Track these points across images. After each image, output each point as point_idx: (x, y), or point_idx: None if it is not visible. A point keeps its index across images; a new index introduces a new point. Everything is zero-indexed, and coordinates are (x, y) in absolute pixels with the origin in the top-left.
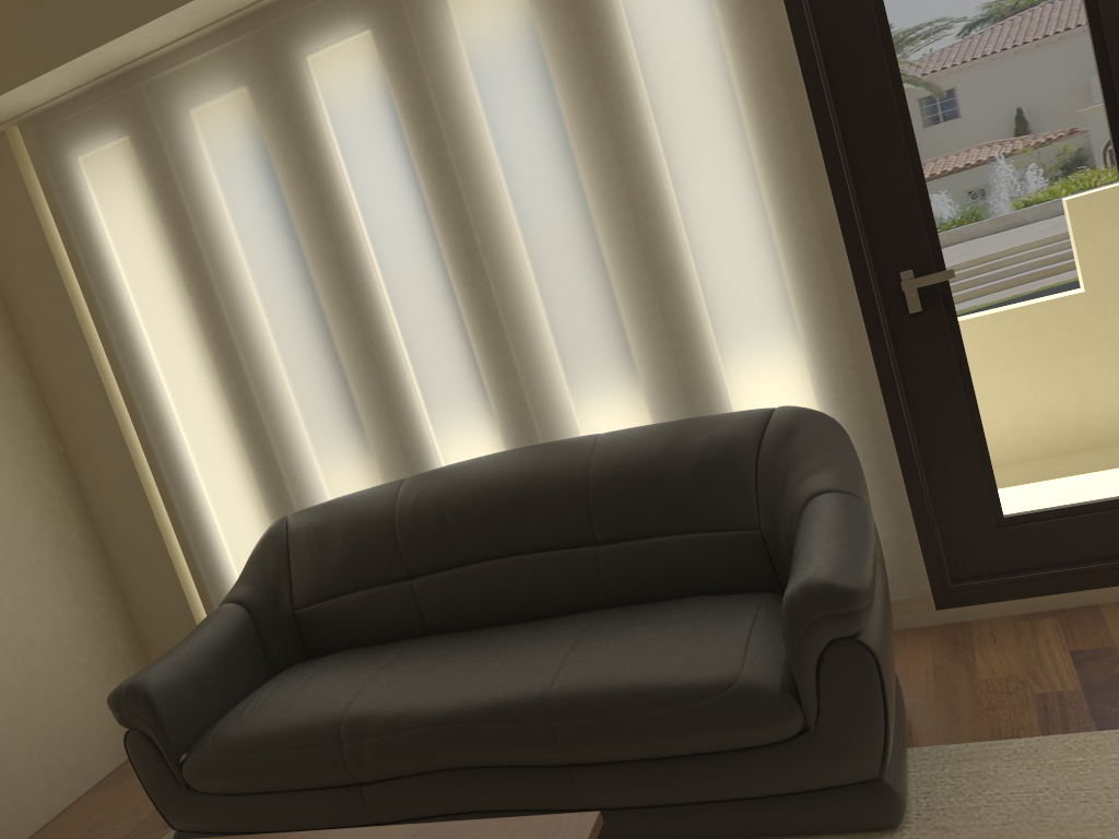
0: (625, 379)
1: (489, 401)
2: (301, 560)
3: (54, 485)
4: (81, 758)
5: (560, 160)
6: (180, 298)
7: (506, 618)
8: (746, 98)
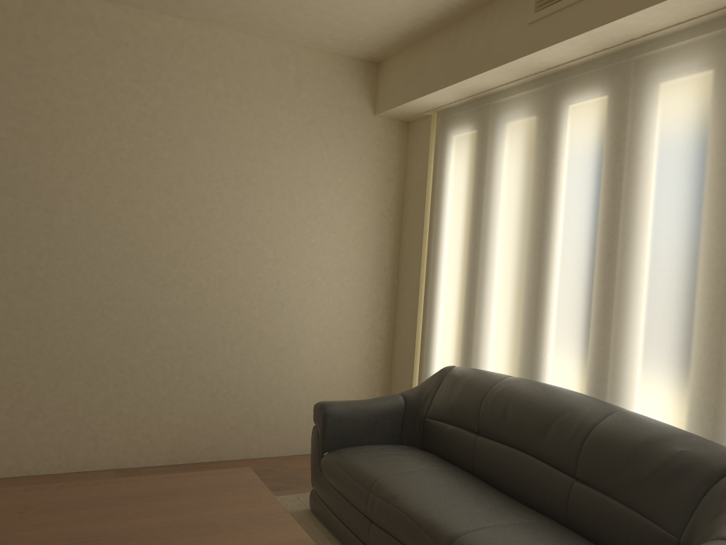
0: (672, 383)
1: (584, 354)
2: (440, 392)
3: (383, 298)
4: None
5: (685, 210)
6: (464, 225)
7: (510, 491)
8: None
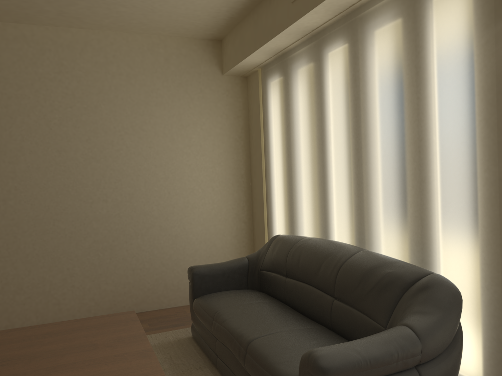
0: (396, 229)
1: (350, 217)
2: (268, 252)
3: (243, 195)
4: None
5: (392, 114)
6: (281, 141)
7: (304, 311)
8: (474, 98)
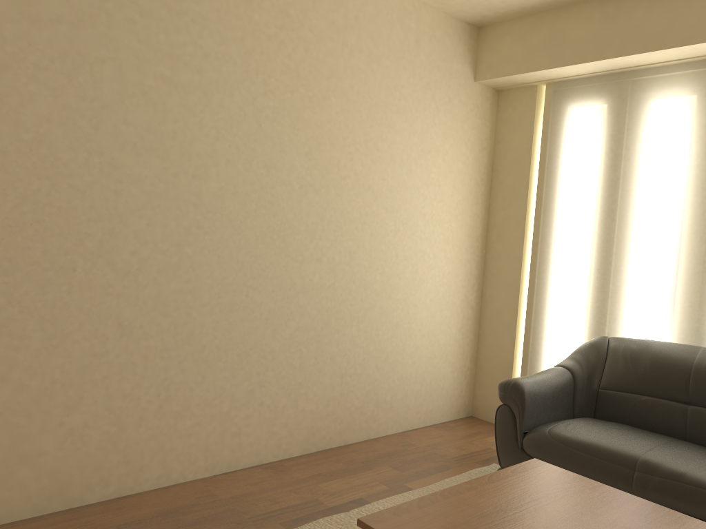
0: None
1: None
2: (614, 364)
3: (474, 268)
4: (432, 408)
5: None
6: (595, 198)
7: None
8: None
